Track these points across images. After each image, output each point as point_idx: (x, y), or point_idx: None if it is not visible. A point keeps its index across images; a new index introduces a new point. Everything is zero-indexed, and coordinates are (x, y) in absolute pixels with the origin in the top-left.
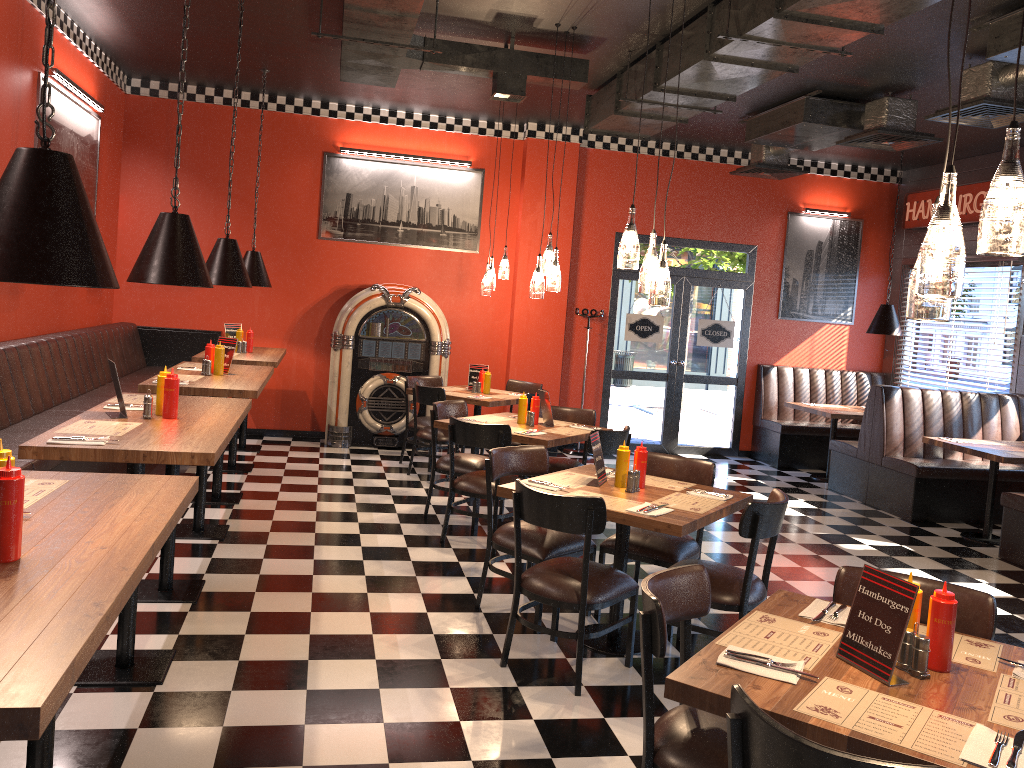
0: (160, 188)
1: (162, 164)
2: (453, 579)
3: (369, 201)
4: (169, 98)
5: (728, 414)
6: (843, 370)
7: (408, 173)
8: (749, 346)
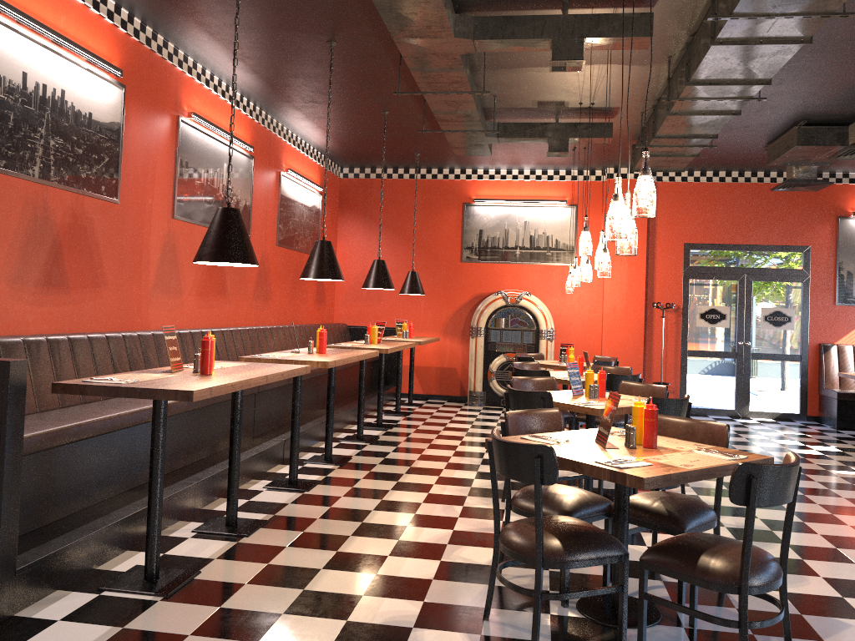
0: (360, 235)
1: (361, 220)
2: None
3: (495, 234)
4: (365, 178)
5: (794, 385)
6: None
7: (521, 212)
8: (809, 328)
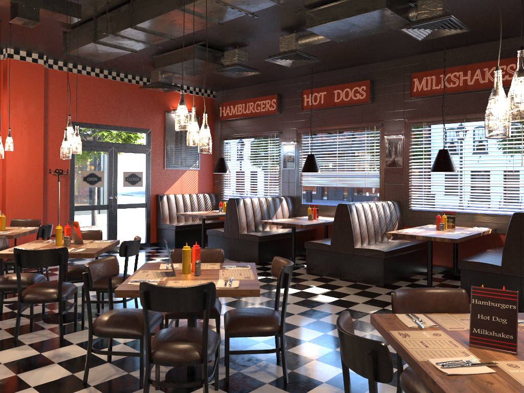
0: None
1: None
2: (48, 368)
3: None
4: None
5: (143, 224)
6: (197, 193)
7: None
8: (151, 185)
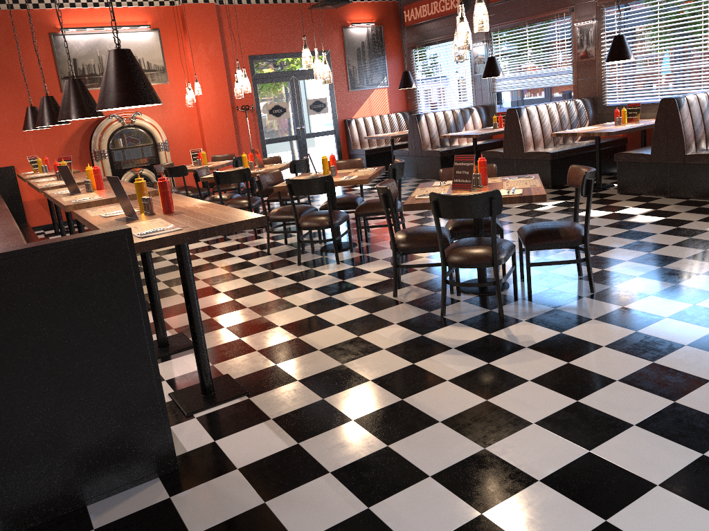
0: None
1: None
2: (246, 248)
3: (89, 61)
4: None
5: (334, 151)
6: (389, 114)
7: (110, 39)
8: (337, 110)
